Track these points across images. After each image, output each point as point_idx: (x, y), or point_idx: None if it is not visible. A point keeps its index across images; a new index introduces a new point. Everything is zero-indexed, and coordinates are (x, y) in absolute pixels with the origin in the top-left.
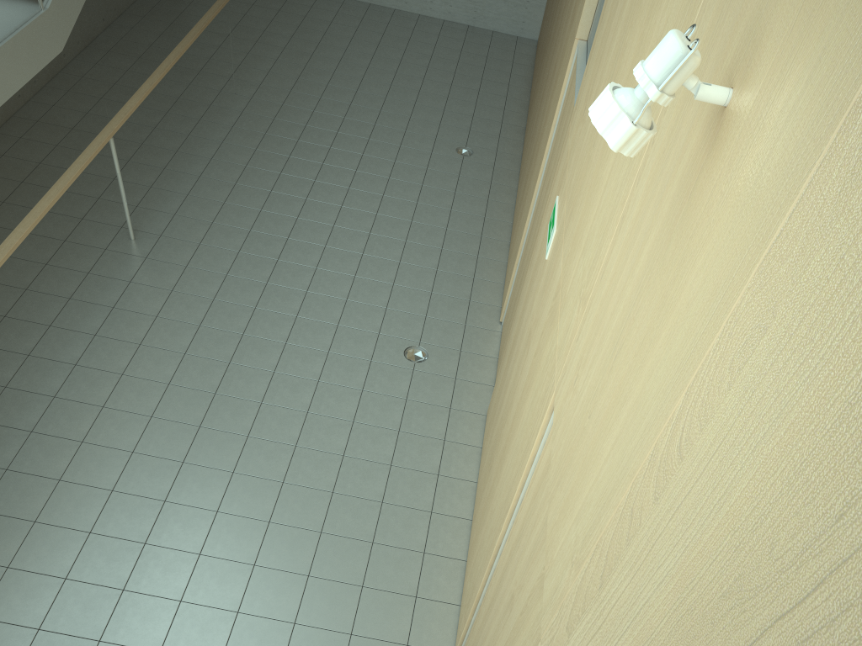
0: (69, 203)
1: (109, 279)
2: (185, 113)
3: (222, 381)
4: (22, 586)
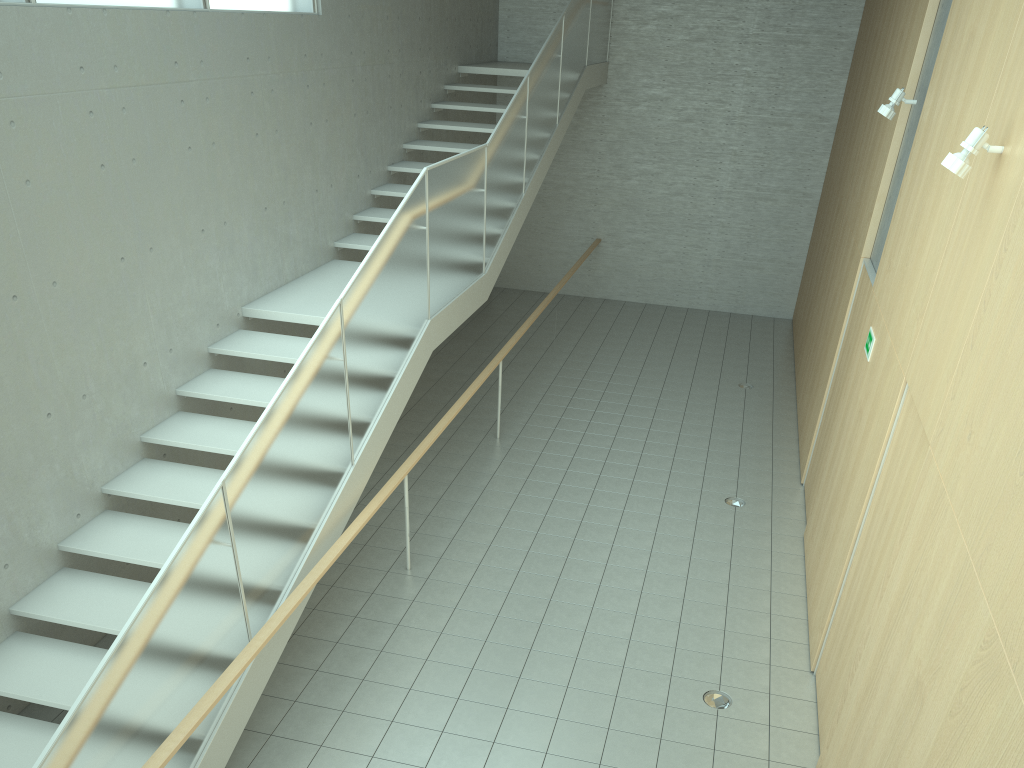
0: None
1: (487, 459)
2: (518, 369)
3: (585, 514)
4: (467, 618)
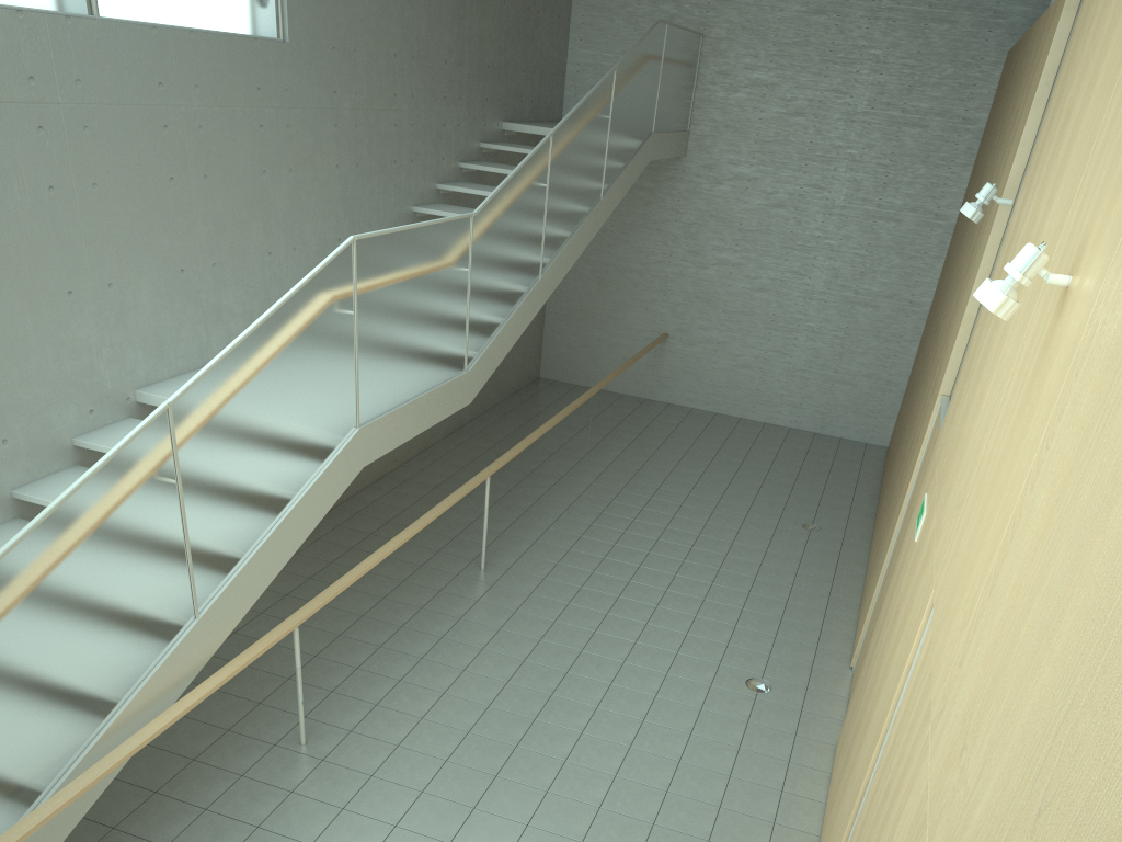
0: (428, 538)
1: (458, 597)
2: (538, 481)
3: (559, 685)
4: (354, 825)
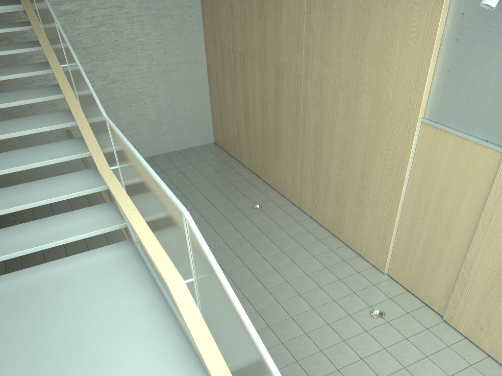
0: None
1: None
2: None
3: None
4: None
